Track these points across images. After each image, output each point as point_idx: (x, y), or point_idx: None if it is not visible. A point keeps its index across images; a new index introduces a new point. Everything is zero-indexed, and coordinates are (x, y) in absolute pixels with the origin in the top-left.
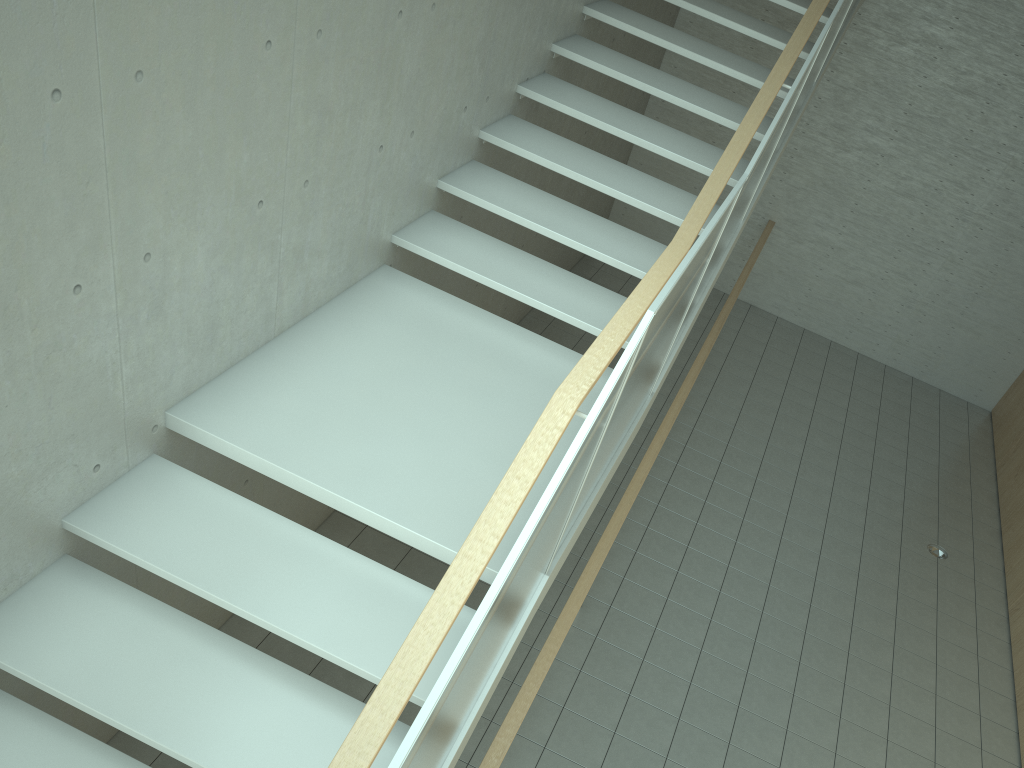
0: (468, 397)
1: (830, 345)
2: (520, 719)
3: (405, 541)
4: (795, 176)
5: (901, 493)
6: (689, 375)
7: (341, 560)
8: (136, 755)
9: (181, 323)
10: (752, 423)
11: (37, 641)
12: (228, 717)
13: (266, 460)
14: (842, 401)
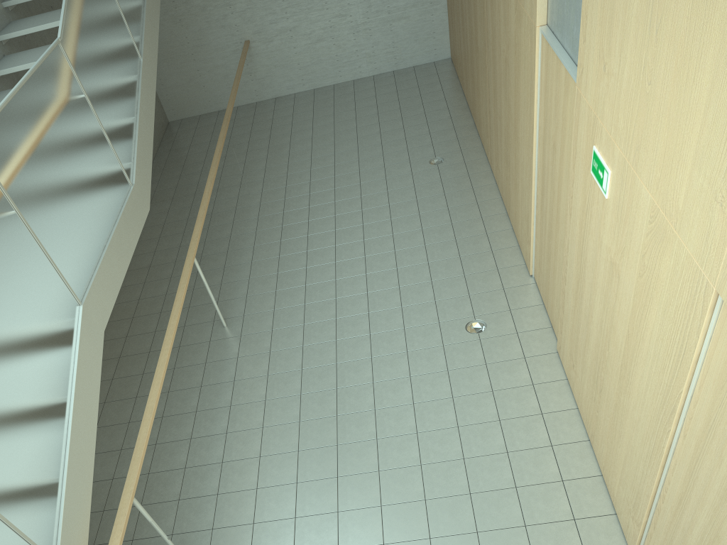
0: None
1: (334, 87)
2: (158, 389)
3: None
4: (237, 4)
5: (404, 143)
6: (213, 163)
7: None
8: None
9: None
10: (298, 165)
11: None
12: None
13: None
14: (351, 115)
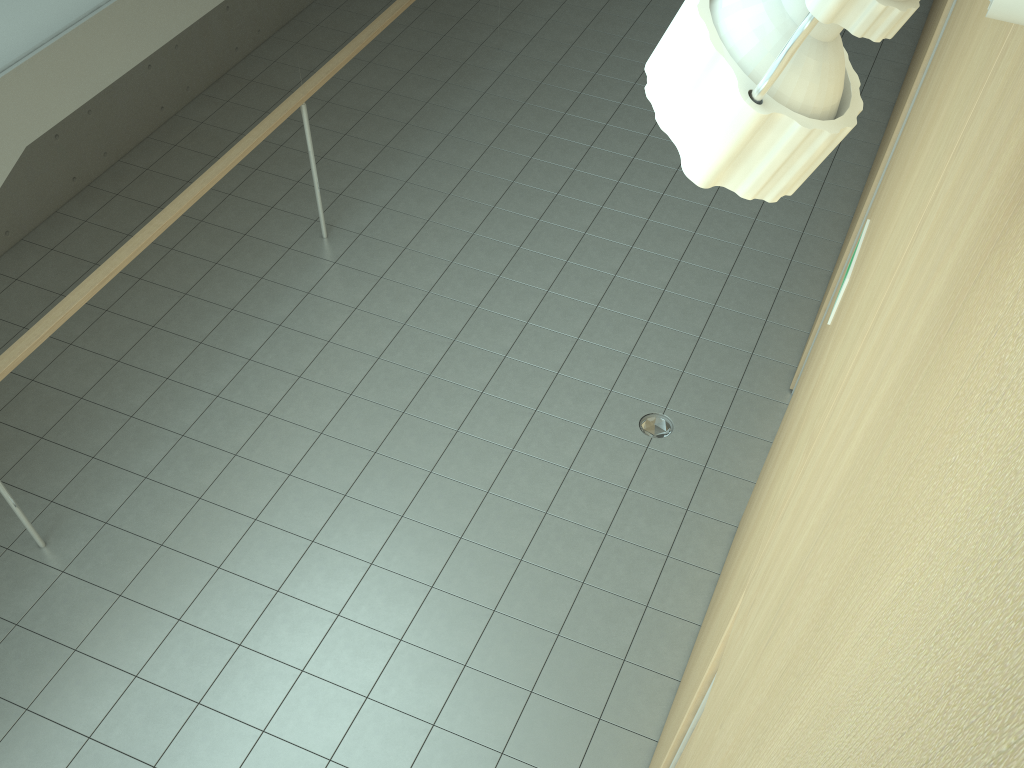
0: None
1: None
2: (99, 281)
3: None
4: None
5: None
6: None
7: None
8: None
9: None
10: (597, 38)
11: None
12: None
13: None
14: None
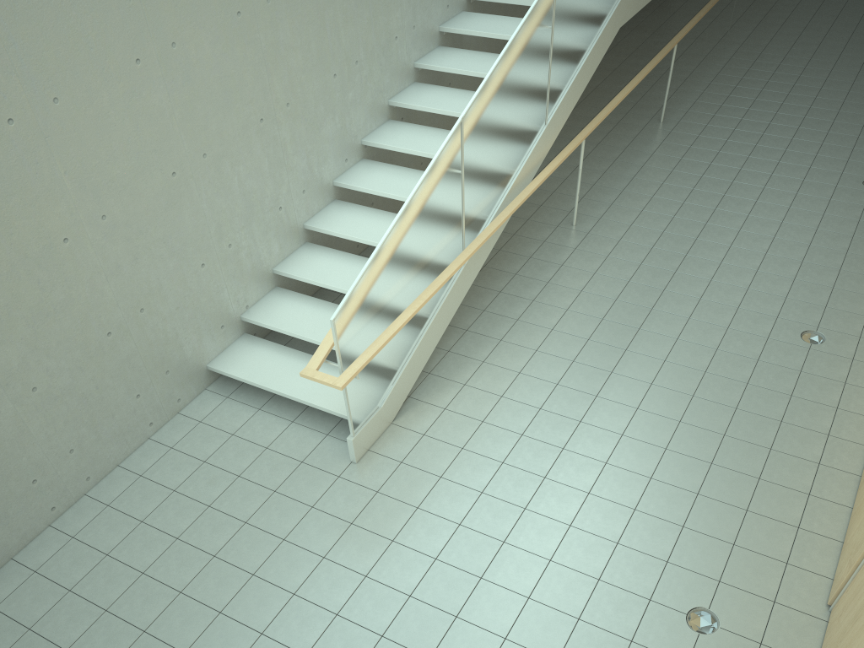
0: None
1: None
2: (621, 97)
3: None
4: None
5: None
6: None
7: None
8: None
9: None
10: (780, 42)
11: (438, 61)
12: None
13: None
14: (854, 21)
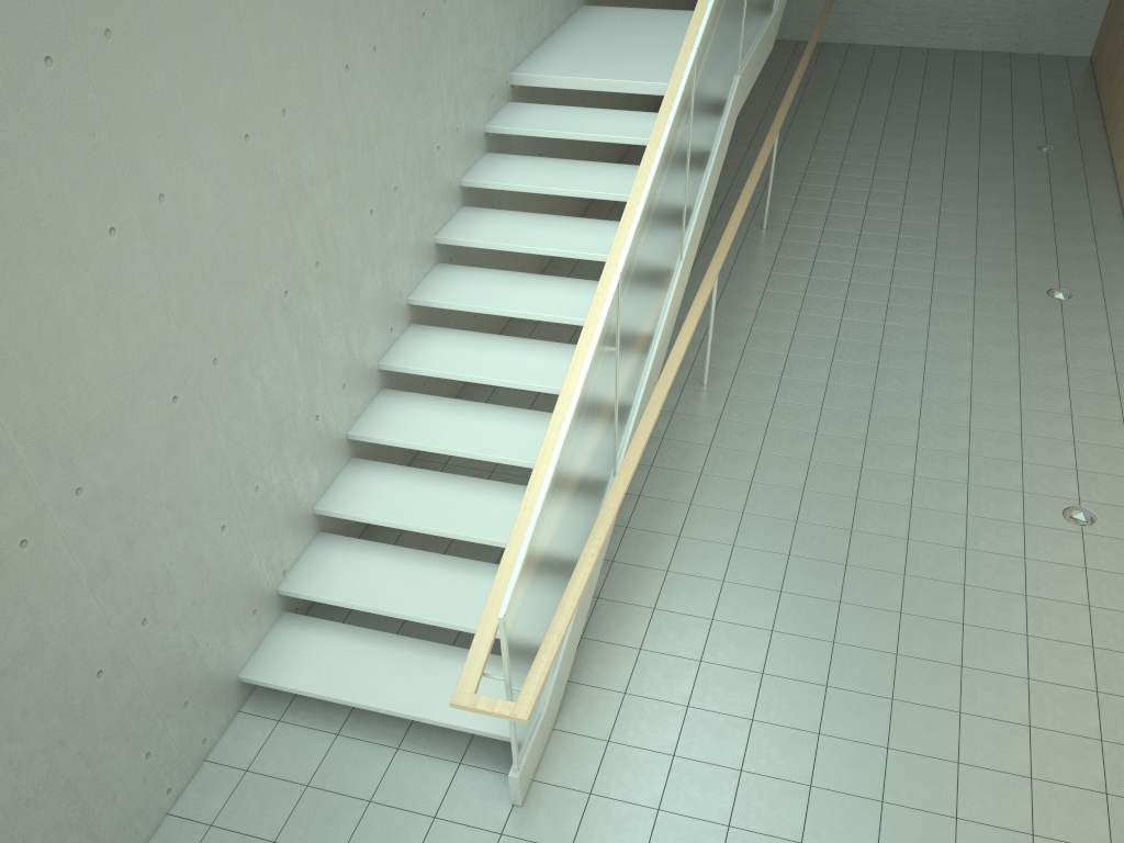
0: (662, 40)
1: (928, 51)
2: (744, 207)
3: (656, 94)
4: None
5: (1009, 124)
6: (803, 57)
7: (624, 114)
8: (521, 331)
9: (511, 12)
10: (869, 113)
11: (495, 175)
12: (597, 180)
13: (570, 77)
14: (946, 83)
